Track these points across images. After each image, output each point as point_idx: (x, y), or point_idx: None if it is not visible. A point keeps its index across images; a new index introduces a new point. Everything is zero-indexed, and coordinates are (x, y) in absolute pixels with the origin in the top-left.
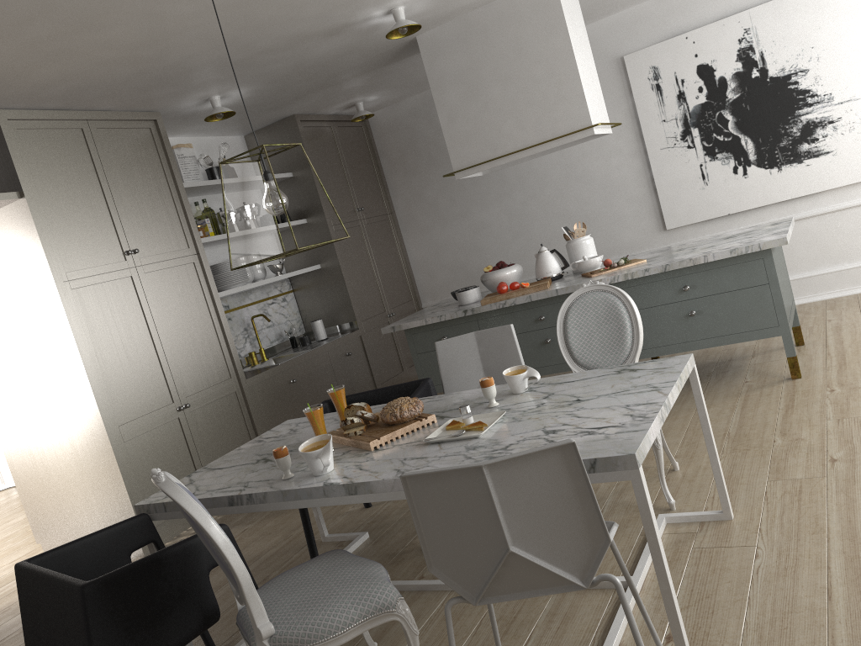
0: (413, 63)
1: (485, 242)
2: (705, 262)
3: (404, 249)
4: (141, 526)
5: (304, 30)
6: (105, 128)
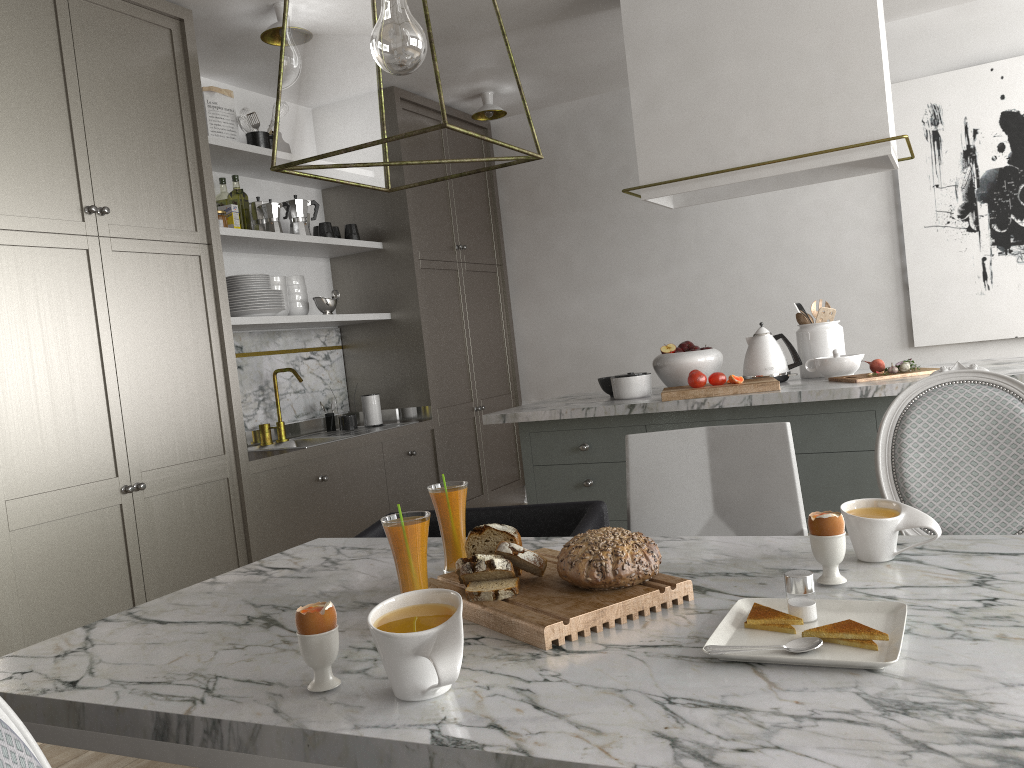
0: (589, 31)
1: (632, 327)
2: None
3: (510, 319)
4: None
5: None
6: (94, 3)
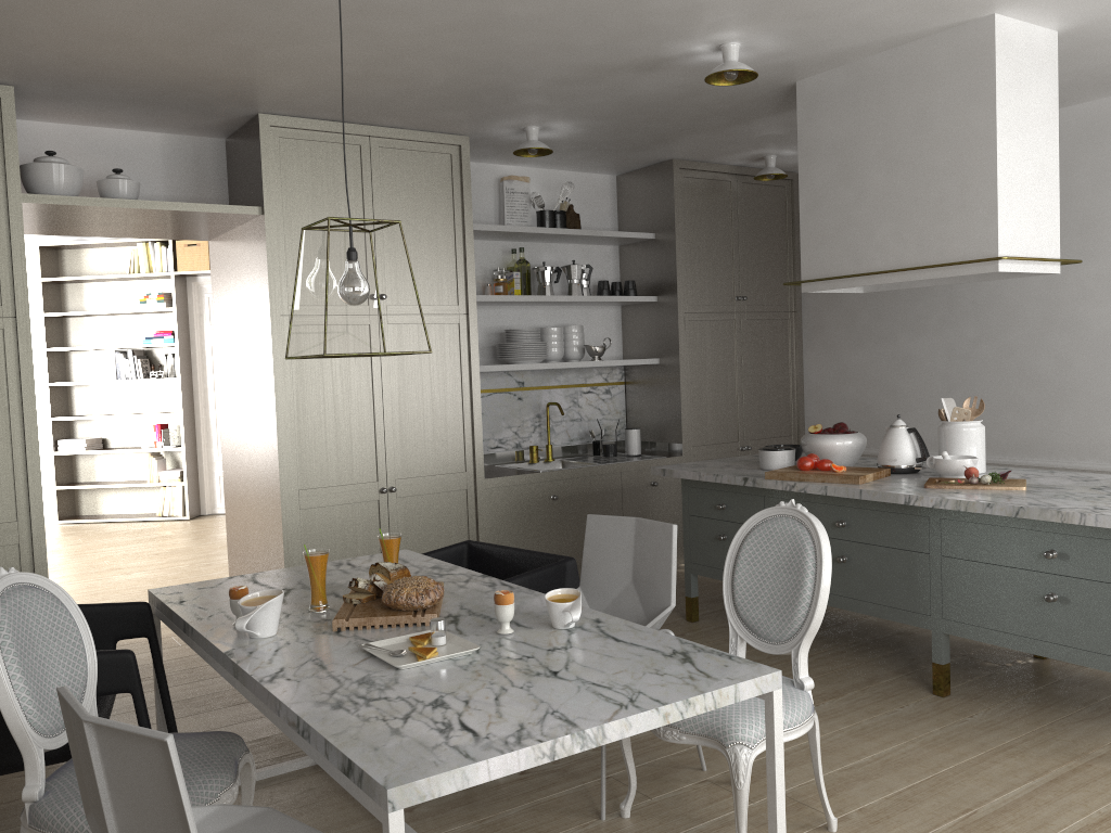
0: None
1: (906, 385)
2: (1080, 523)
3: (799, 364)
4: (136, 616)
5: (599, 62)
6: (390, 148)
